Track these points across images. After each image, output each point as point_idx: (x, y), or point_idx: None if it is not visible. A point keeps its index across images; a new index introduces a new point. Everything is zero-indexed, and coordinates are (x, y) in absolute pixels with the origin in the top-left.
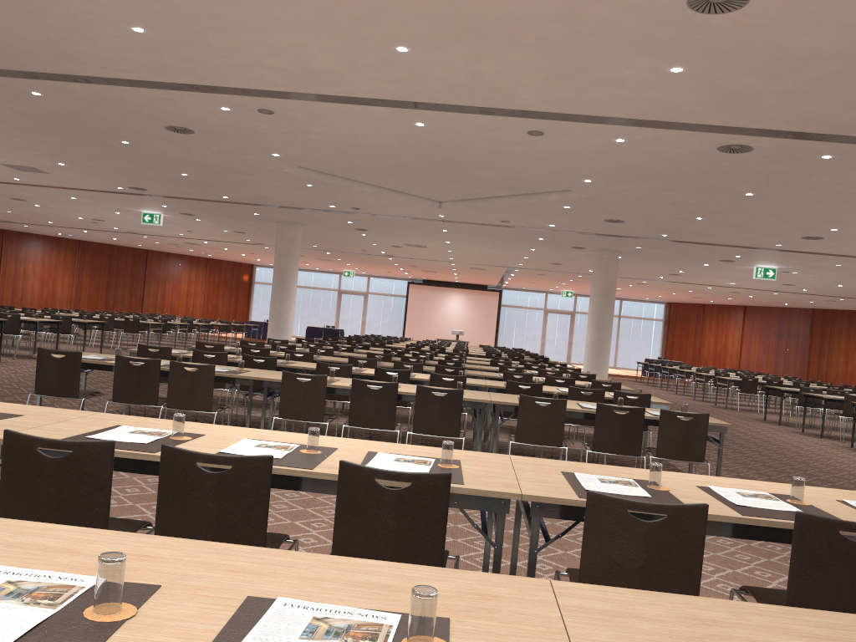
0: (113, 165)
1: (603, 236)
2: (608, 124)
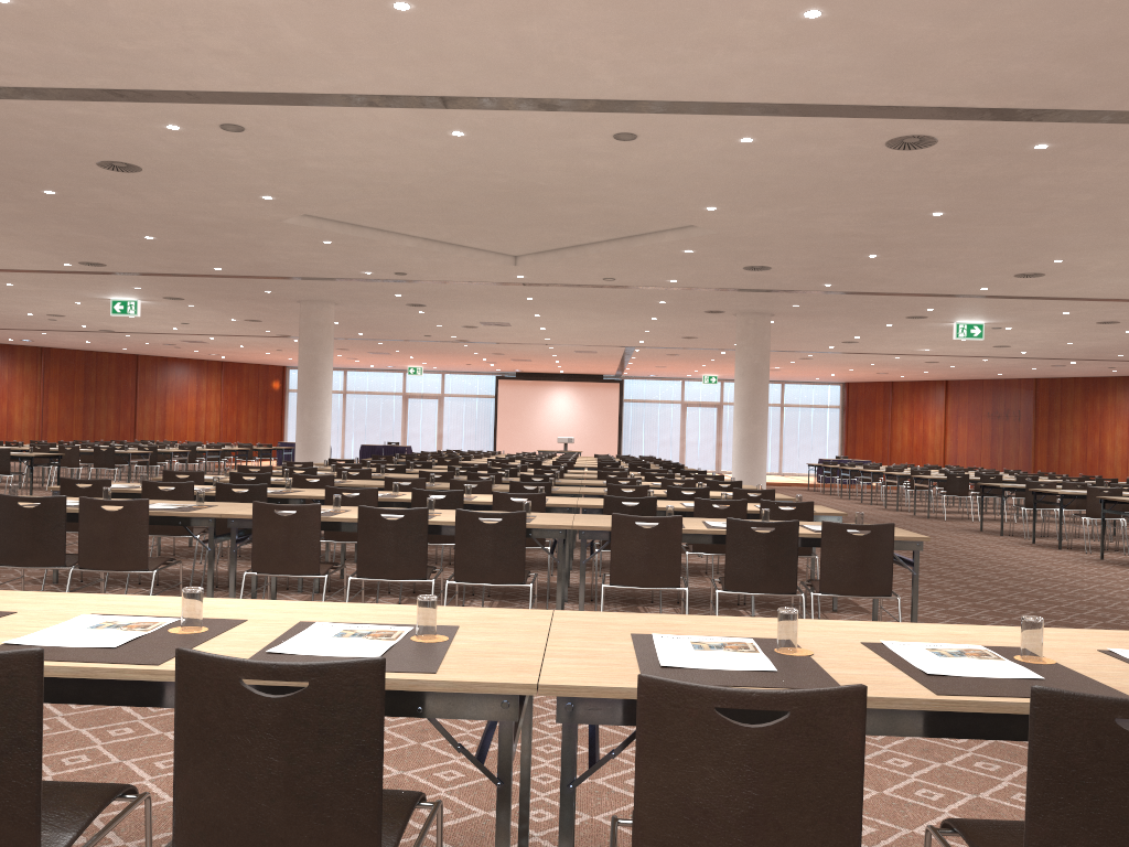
0: (45, 229)
1: (746, 293)
2: (727, 115)
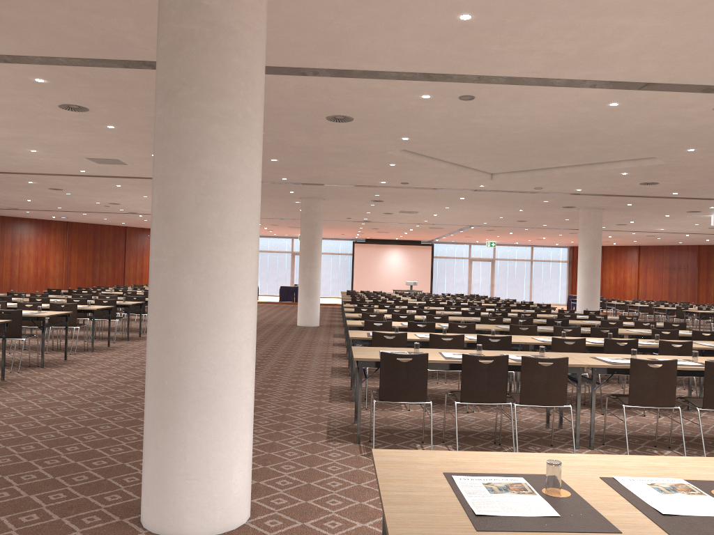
0: None
1: (612, 197)
2: None
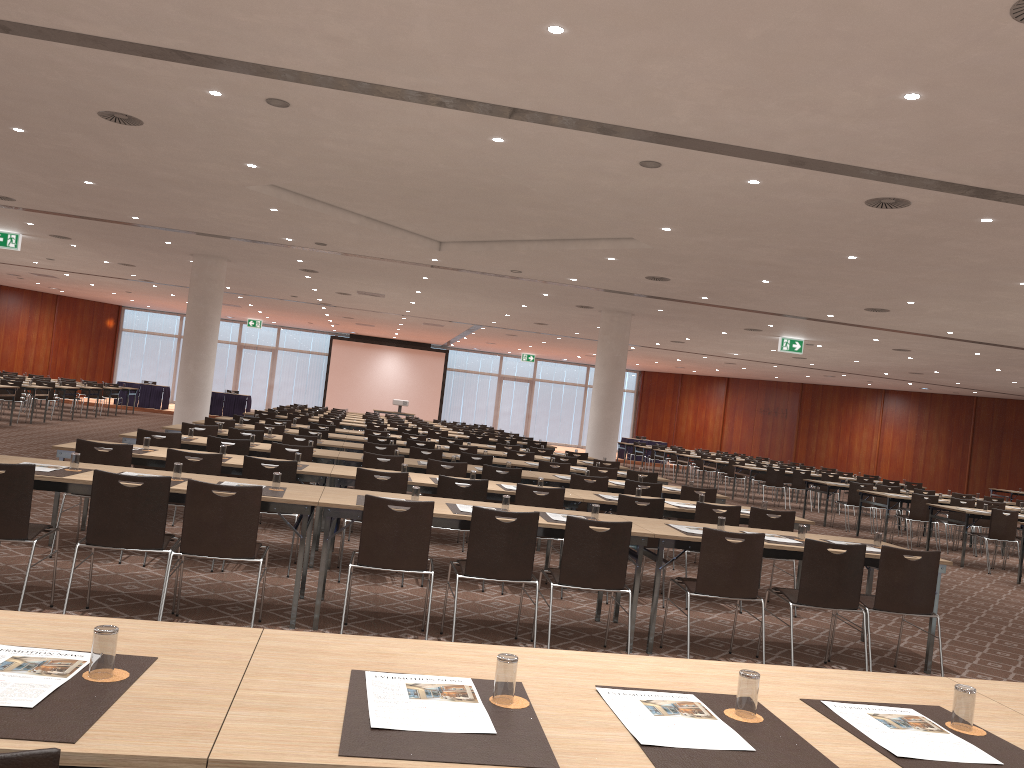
0: None
1: (628, 296)
2: (757, 161)
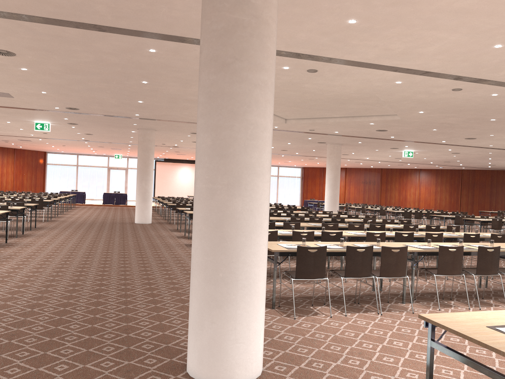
0: (92, 94)
1: (353, 137)
2: None
